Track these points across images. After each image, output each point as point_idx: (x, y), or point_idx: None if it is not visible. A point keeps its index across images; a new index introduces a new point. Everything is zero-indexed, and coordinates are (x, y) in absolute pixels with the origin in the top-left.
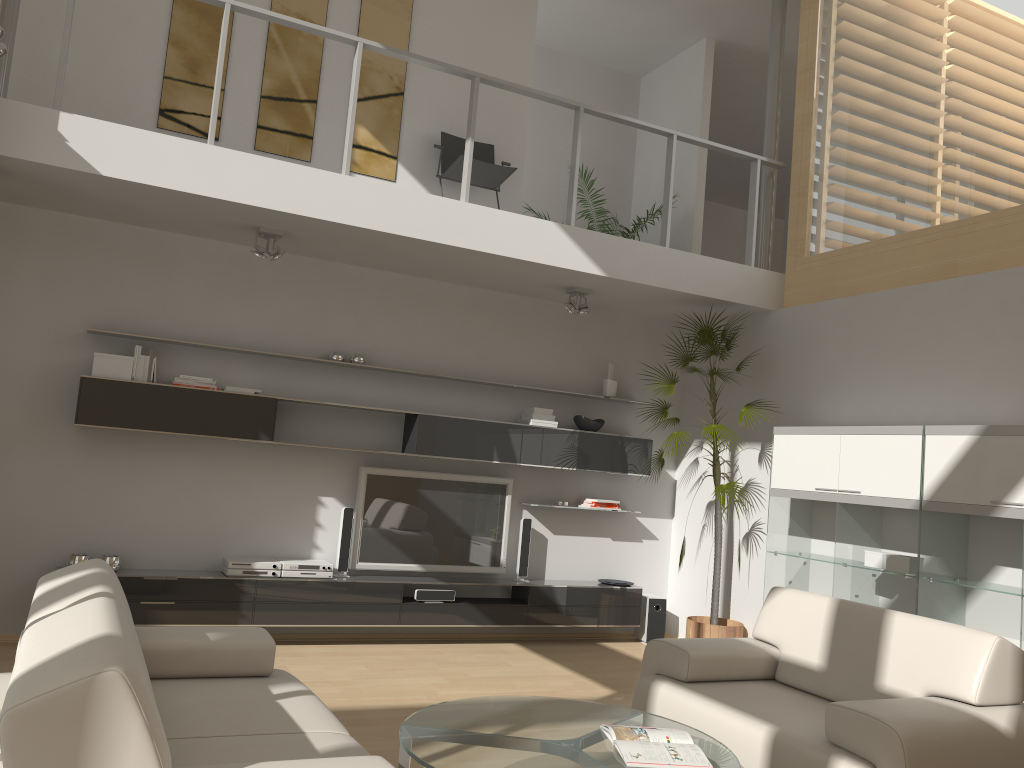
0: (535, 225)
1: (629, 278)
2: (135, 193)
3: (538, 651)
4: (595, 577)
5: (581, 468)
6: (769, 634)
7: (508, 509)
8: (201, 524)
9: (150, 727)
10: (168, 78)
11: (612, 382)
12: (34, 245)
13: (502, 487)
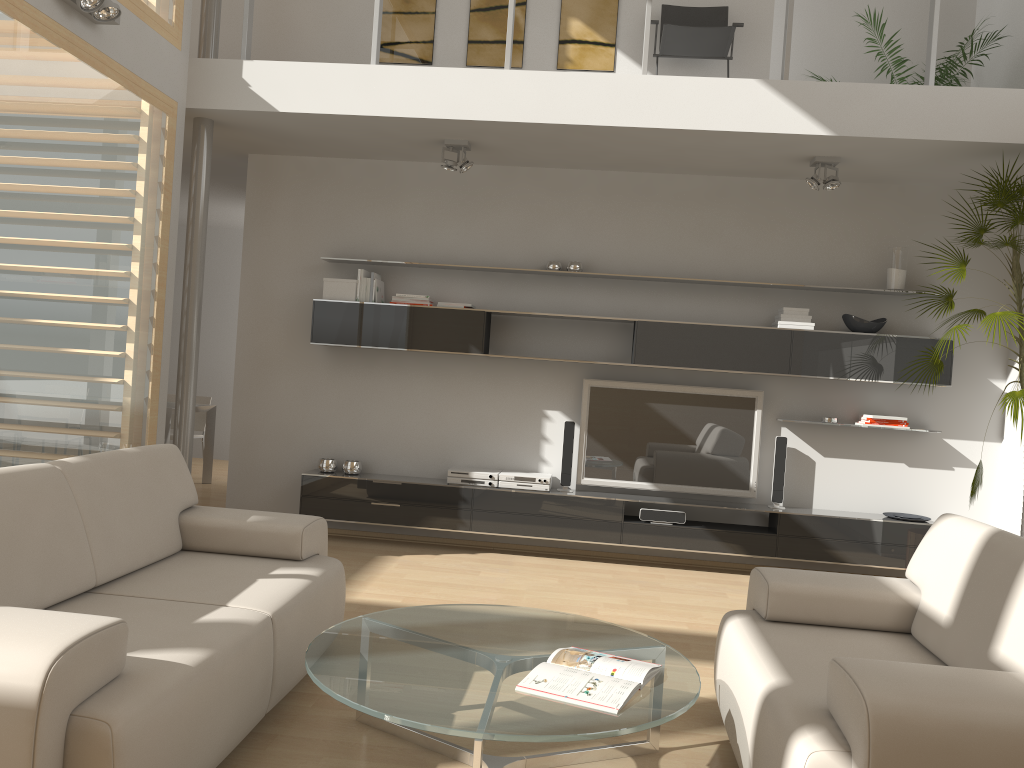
0: (731, 87)
1: (868, 133)
2: (321, 125)
3: None
4: (883, 510)
5: (846, 377)
6: (915, 574)
7: (758, 426)
8: (433, 435)
9: None
10: (384, 13)
11: (897, 271)
12: (284, 189)
13: (749, 401)
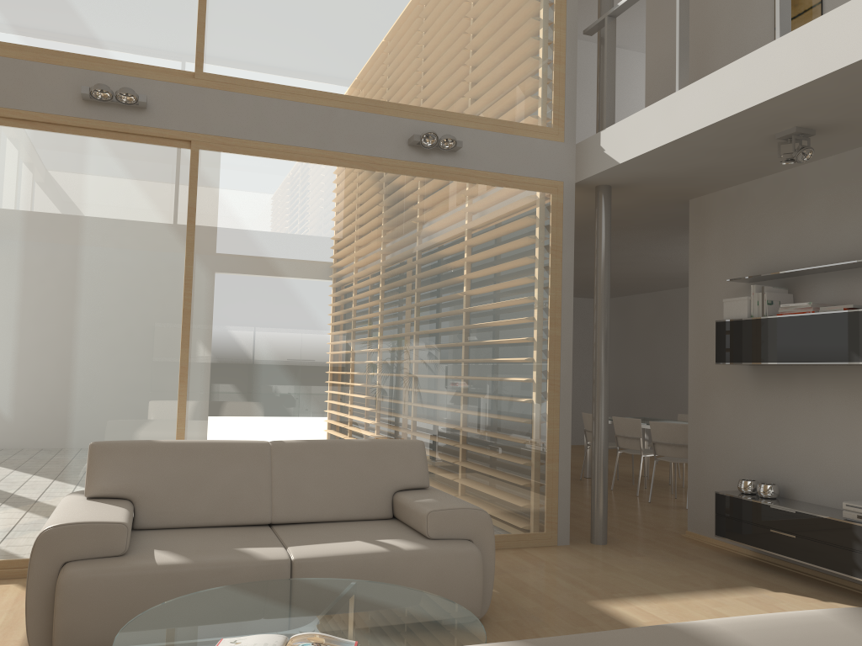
0: None
1: None
2: (666, 161)
3: None
4: None
5: None
6: None
7: None
8: (850, 461)
9: (88, 469)
10: None
11: None
12: (713, 222)
13: None
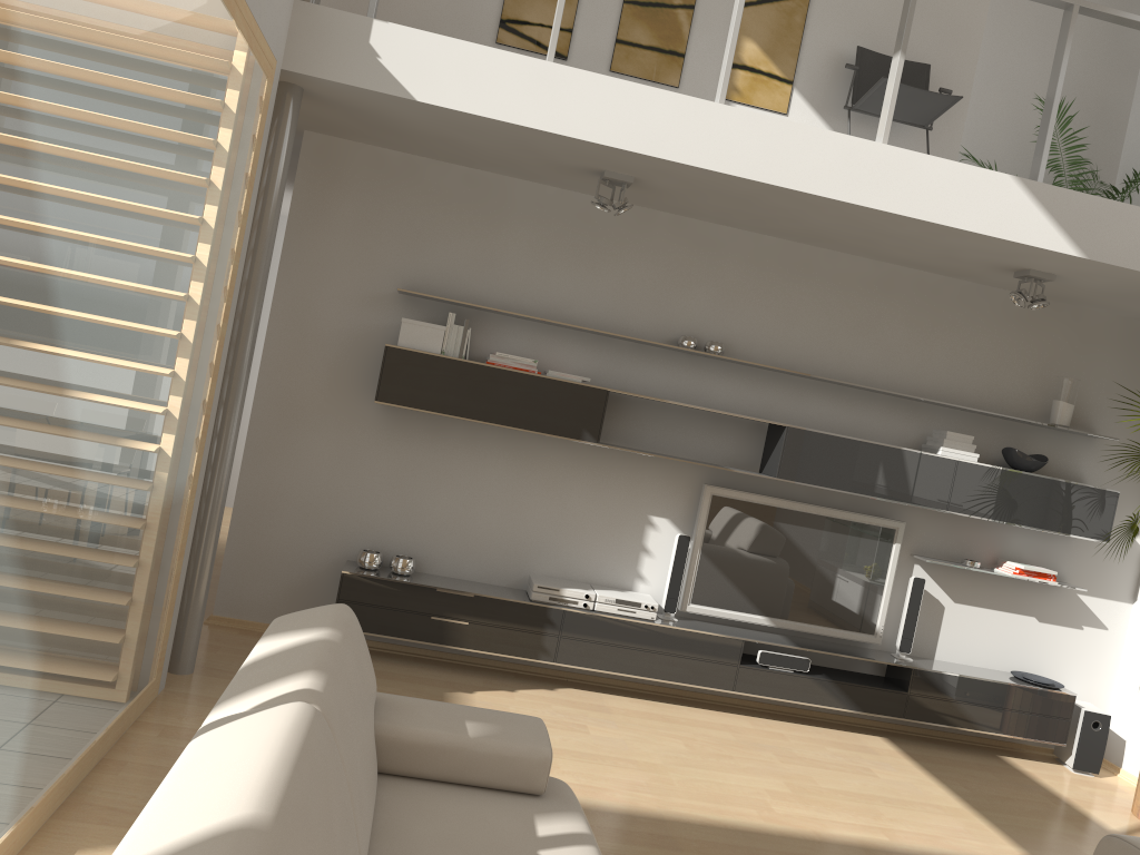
0: (983, 179)
1: (1120, 262)
2: (456, 124)
3: (915, 757)
4: (1006, 667)
5: (1006, 521)
6: None
7: (894, 562)
8: (508, 532)
9: None
10: None
11: (1066, 406)
12: (349, 186)
13: (889, 532)
